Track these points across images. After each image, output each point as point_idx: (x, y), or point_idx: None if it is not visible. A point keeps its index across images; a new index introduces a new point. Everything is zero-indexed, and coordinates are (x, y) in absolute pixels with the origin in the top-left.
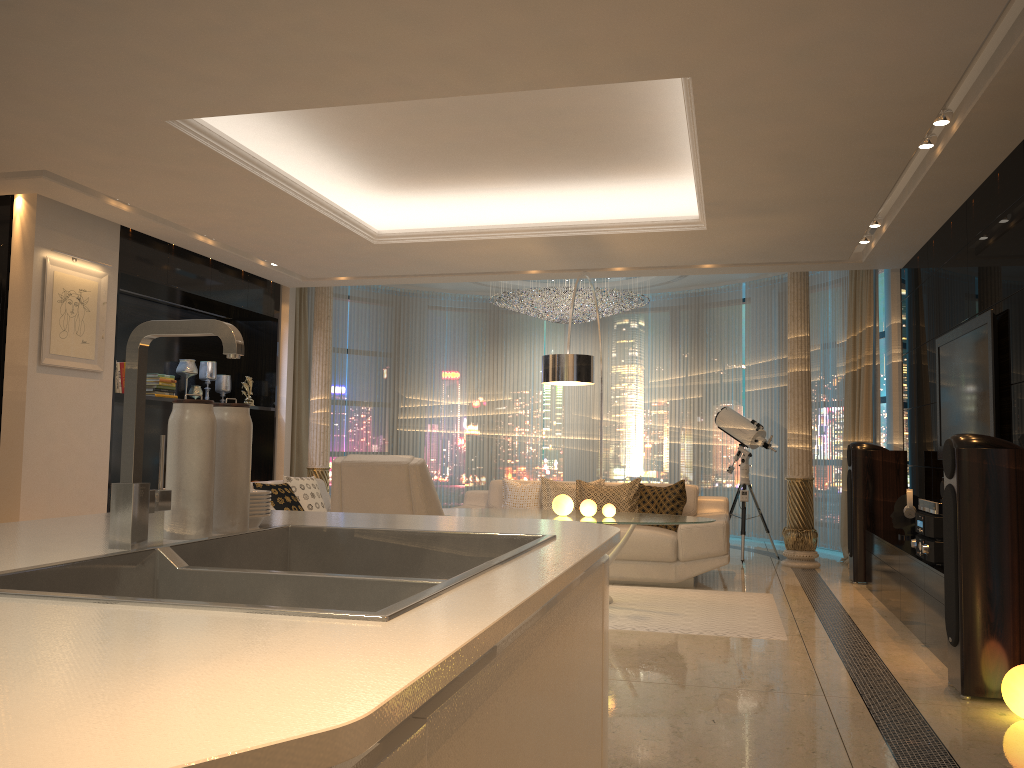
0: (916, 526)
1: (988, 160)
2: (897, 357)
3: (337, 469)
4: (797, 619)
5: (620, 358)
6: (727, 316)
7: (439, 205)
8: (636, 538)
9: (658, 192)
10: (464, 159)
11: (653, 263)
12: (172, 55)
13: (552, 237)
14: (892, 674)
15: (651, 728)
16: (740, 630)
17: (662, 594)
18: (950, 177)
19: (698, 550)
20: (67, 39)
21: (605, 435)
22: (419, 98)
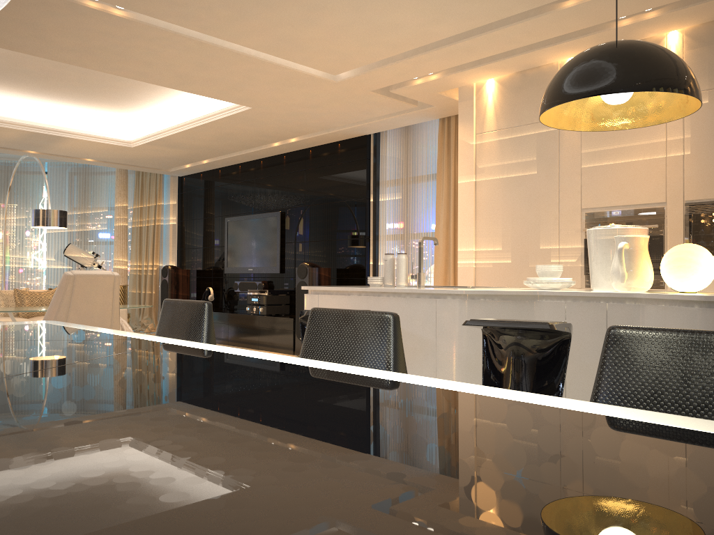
0: (250, 301)
1: (285, 151)
2: (172, 221)
3: (72, 279)
4: None
5: None
6: (33, 182)
7: None
8: None
9: (96, 117)
10: (15, 77)
11: (64, 154)
12: (56, 29)
13: (37, 133)
14: None
15: None
16: None
17: None
18: (265, 152)
19: None
20: (13, 5)
21: None
22: (134, 79)
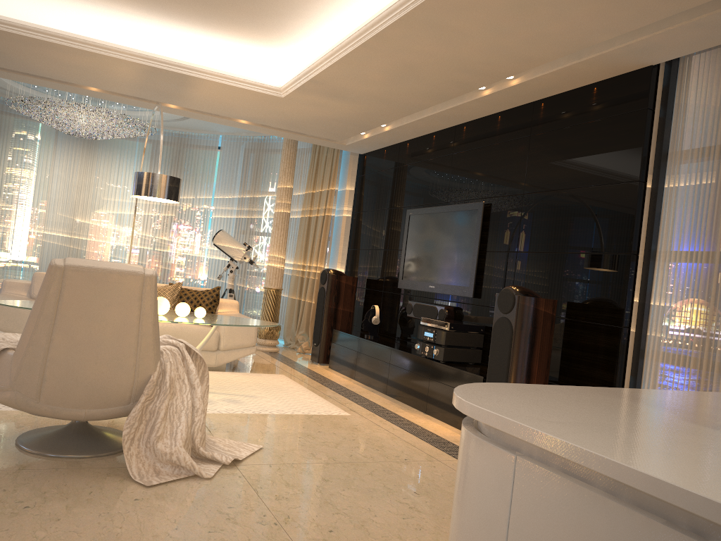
0: (421, 335)
1: (501, 107)
2: (346, 213)
3: (59, 273)
4: (330, 396)
5: (107, 174)
6: (204, 158)
7: (30, 1)
8: (189, 332)
9: (241, 55)
10: None
11: (208, 109)
12: None
13: (154, 68)
14: (443, 438)
15: (392, 507)
16: (315, 408)
17: (216, 377)
18: (469, 110)
19: (236, 342)
20: None
21: (86, 235)
22: None
